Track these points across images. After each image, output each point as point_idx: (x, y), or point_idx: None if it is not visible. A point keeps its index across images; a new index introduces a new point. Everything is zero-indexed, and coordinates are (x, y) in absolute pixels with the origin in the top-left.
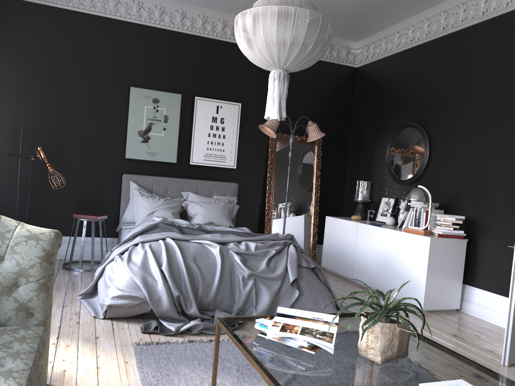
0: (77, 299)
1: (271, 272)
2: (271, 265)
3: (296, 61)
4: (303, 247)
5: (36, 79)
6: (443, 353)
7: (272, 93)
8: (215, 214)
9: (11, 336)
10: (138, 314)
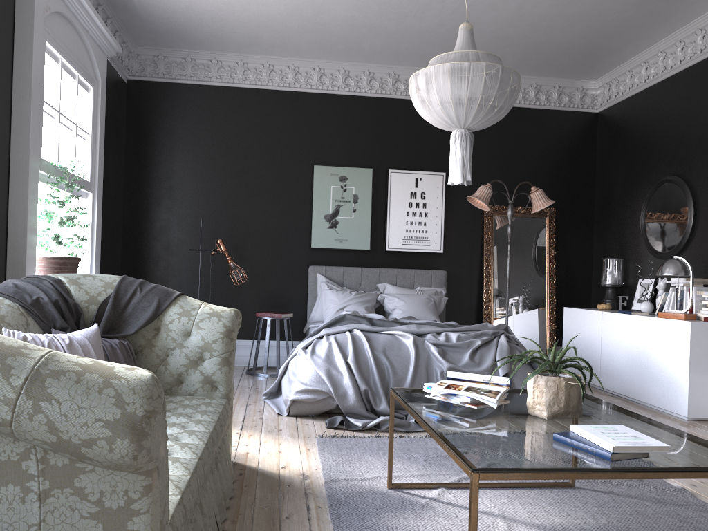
0: (261, 399)
1: (476, 366)
2: (476, 358)
3: (478, 117)
4: (537, 349)
5: (215, 166)
6: (630, 417)
7: (454, 155)
8: (416, 308)
9: (198, 402)
10: (324, 413)
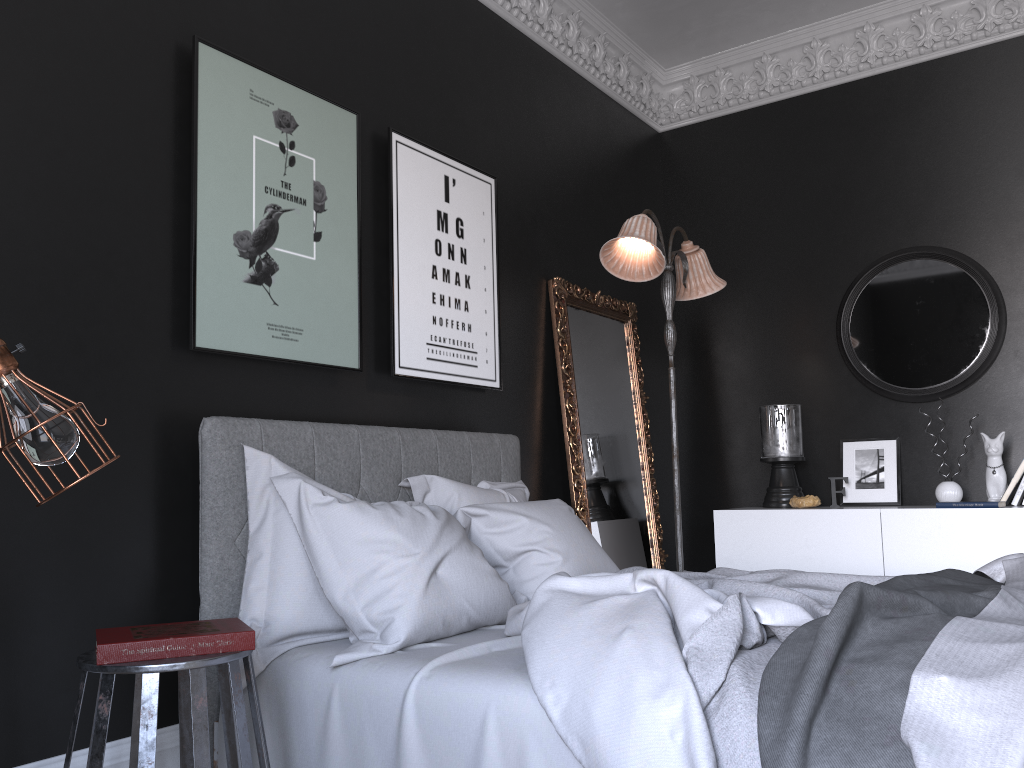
0: None
1: None
2: None
3: None
4: None
5: None
6: None
7: None
8: (581, 540)
9: None
10: None
